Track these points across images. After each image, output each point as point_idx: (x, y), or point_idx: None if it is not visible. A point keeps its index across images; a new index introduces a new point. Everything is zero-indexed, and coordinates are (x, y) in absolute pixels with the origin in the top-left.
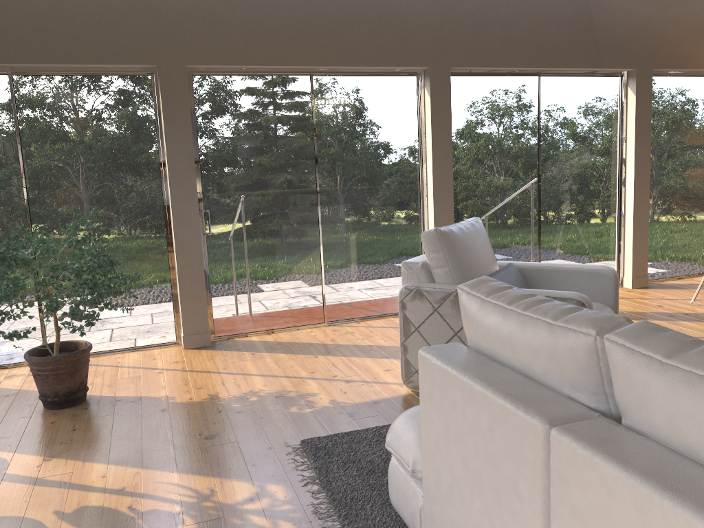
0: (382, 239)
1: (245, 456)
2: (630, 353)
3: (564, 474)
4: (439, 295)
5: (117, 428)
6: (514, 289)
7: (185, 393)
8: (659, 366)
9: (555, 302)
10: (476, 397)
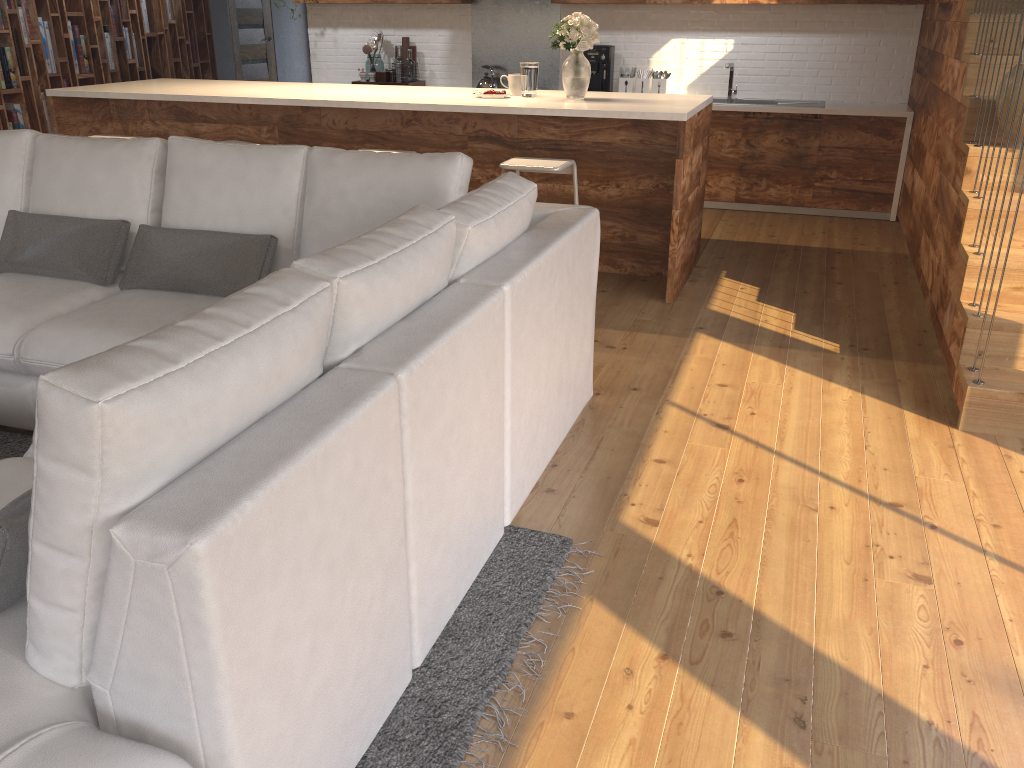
0: None
1: None
2: (362, 273)
3: (417, 397)
4: None
5: None
6: (148, 338)
7: None
8: (381, 266)
9: (227, 305)
10: (334, 448)
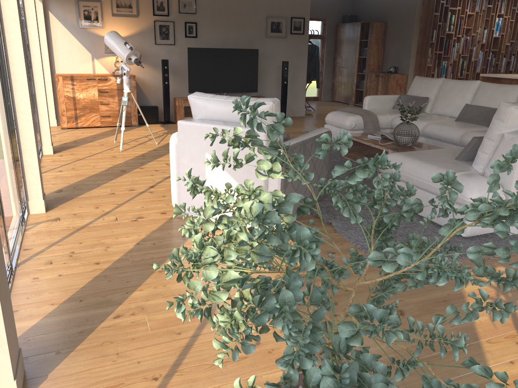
0: (3, 136)
1: (425, 291)
2: None
3: None
4: (298, 148)
5: (404, 387)
6: None
7: (277, 352)
8: None
9: None
10: None
